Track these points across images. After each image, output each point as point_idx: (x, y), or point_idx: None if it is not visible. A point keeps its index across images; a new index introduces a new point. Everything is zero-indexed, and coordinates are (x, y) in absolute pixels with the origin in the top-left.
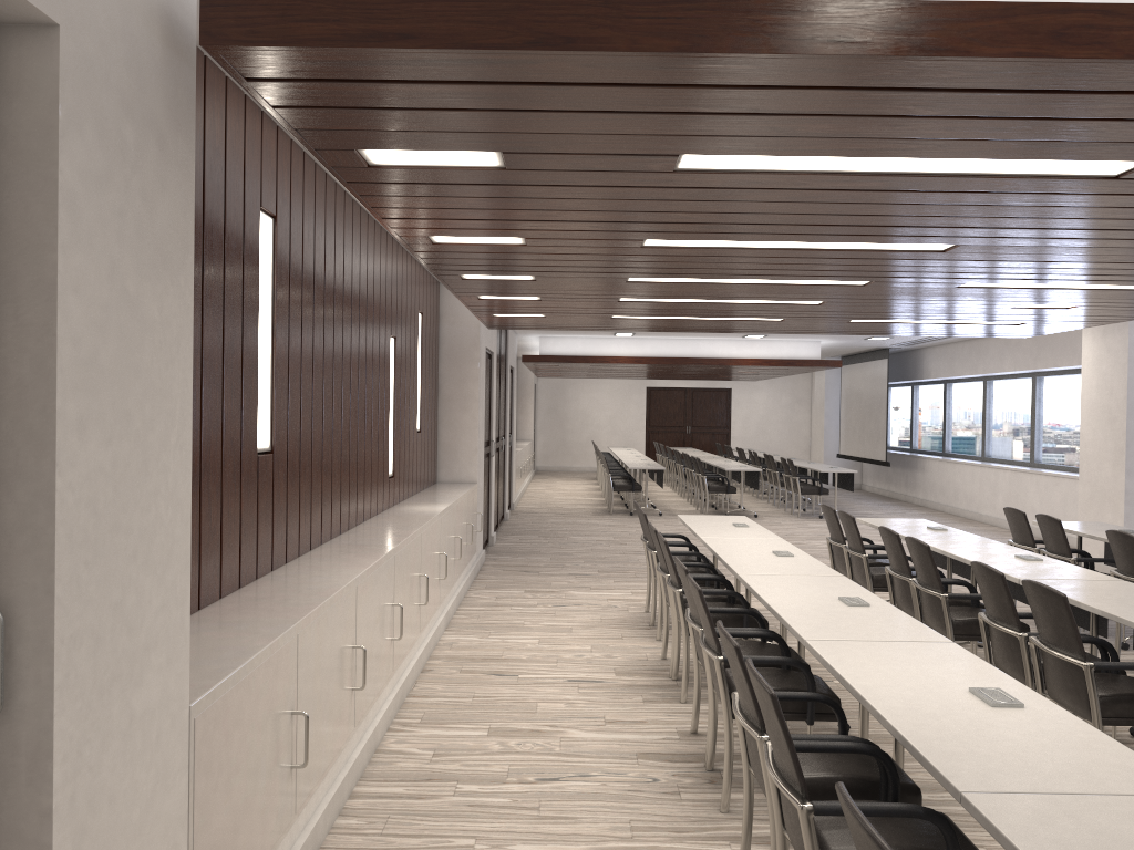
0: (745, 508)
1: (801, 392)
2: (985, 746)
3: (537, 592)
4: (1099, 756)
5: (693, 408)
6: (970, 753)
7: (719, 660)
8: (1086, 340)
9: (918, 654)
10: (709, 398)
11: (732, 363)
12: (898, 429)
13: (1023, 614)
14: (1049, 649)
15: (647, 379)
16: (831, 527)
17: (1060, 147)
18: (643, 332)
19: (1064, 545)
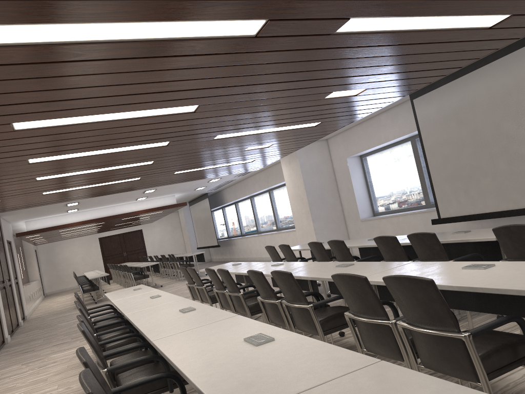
0: (157, 284)
1: (175, 223)
2: (251, 375)
3: (30, 362)
4: (318, 356)
5: (125, 243)
6: (241, 384)
7: (104, 372)
8: (284, 167)
9: (218, 328)
10: (132, 236)
11: (134, 214)
12: (221, 229)
13: (278, 291)
14: (291, 304)
15: (97, 233)
16: (186, 277)
17: (216, 6)
18: (83, 207)
19: (293, 256)
